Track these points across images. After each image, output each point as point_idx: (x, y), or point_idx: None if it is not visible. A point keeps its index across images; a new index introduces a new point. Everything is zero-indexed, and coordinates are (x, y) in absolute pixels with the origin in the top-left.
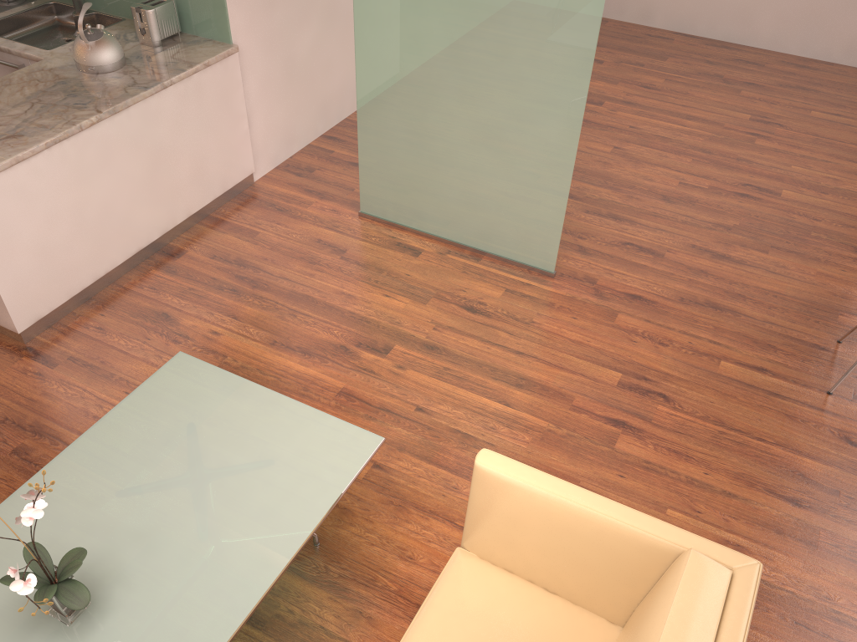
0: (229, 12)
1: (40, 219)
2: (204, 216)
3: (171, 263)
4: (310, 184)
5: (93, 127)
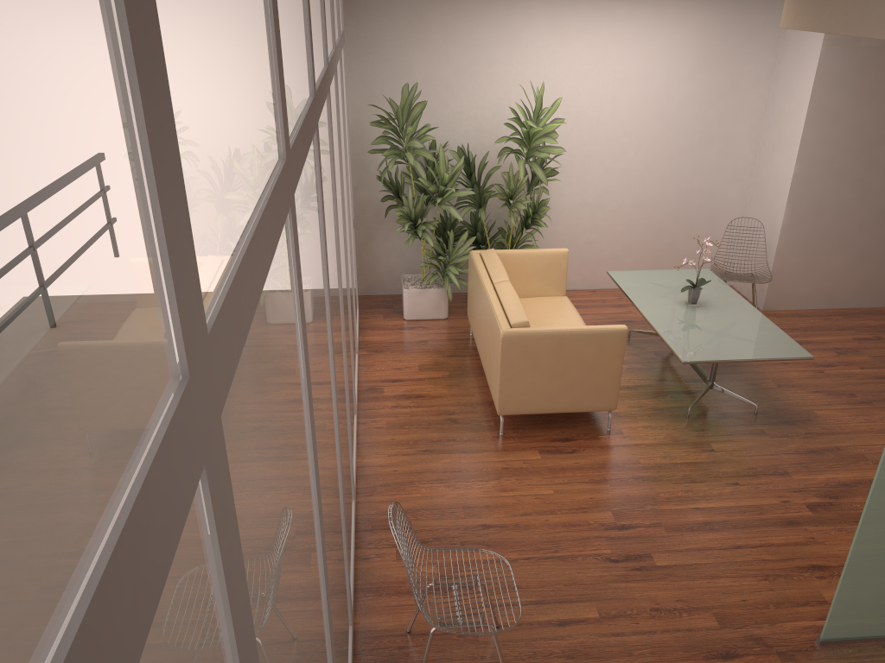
0: None
1: None
2: None
3: None
4: None
5: None
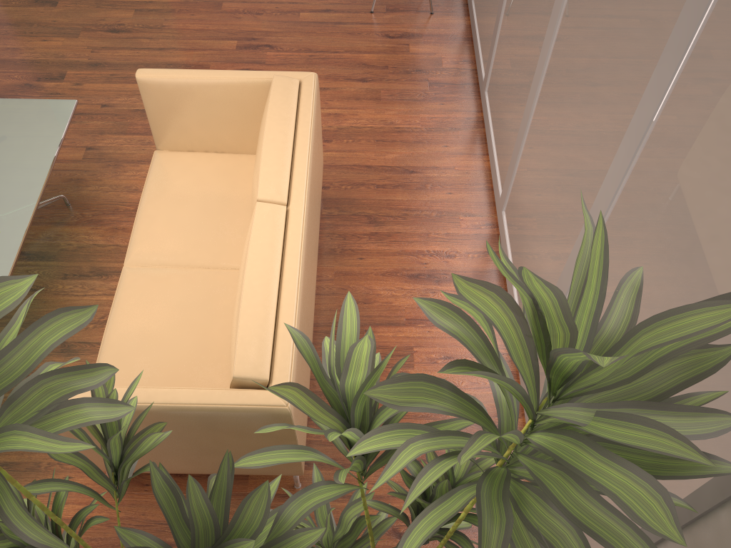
0: None
1: None
2: None
3: None
4: None
5: None
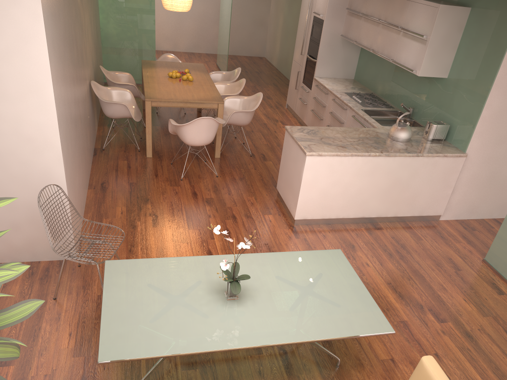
0: (472, 138)
1: (331, 181)
2: (402, 221)
3: (372, 230)
4: (467, 234)
5: (375, 157)
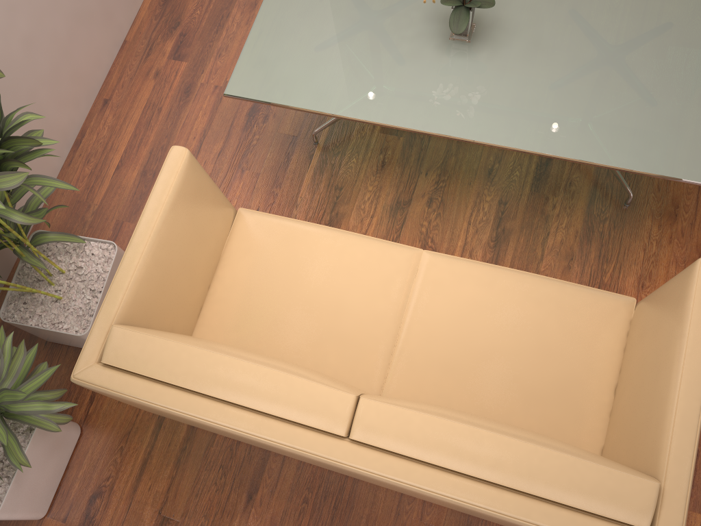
0: None
1: None
2: None
3: None
4: None
5: None
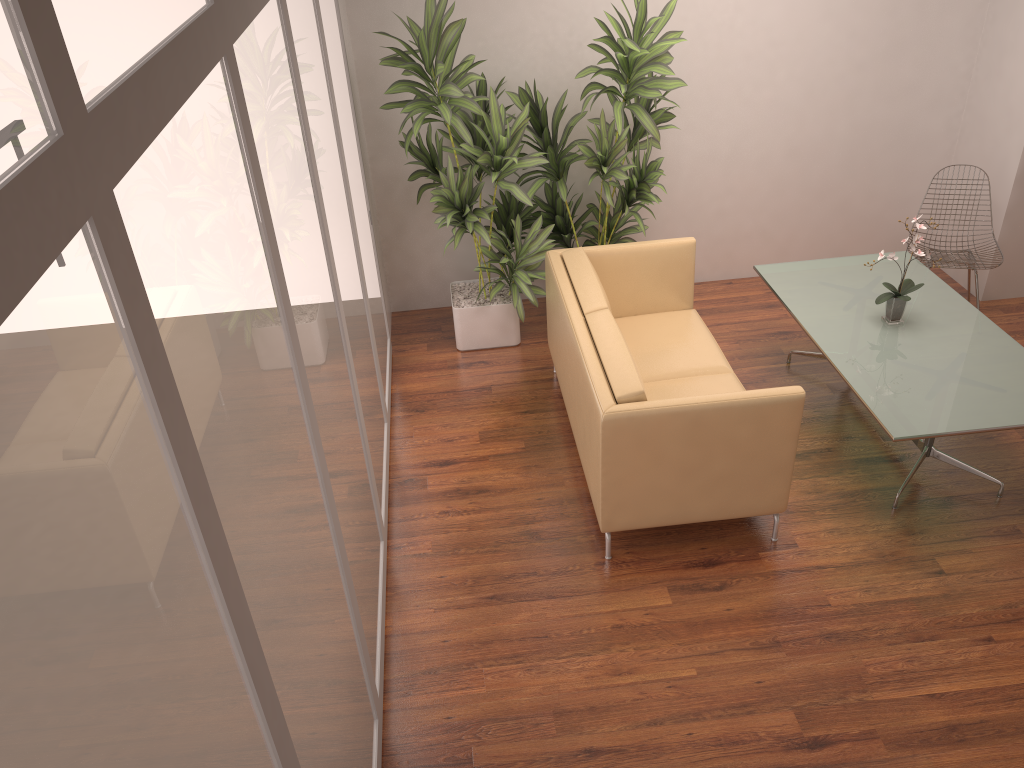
0: None
1: None
2: None
3: None
4: None
5: None
